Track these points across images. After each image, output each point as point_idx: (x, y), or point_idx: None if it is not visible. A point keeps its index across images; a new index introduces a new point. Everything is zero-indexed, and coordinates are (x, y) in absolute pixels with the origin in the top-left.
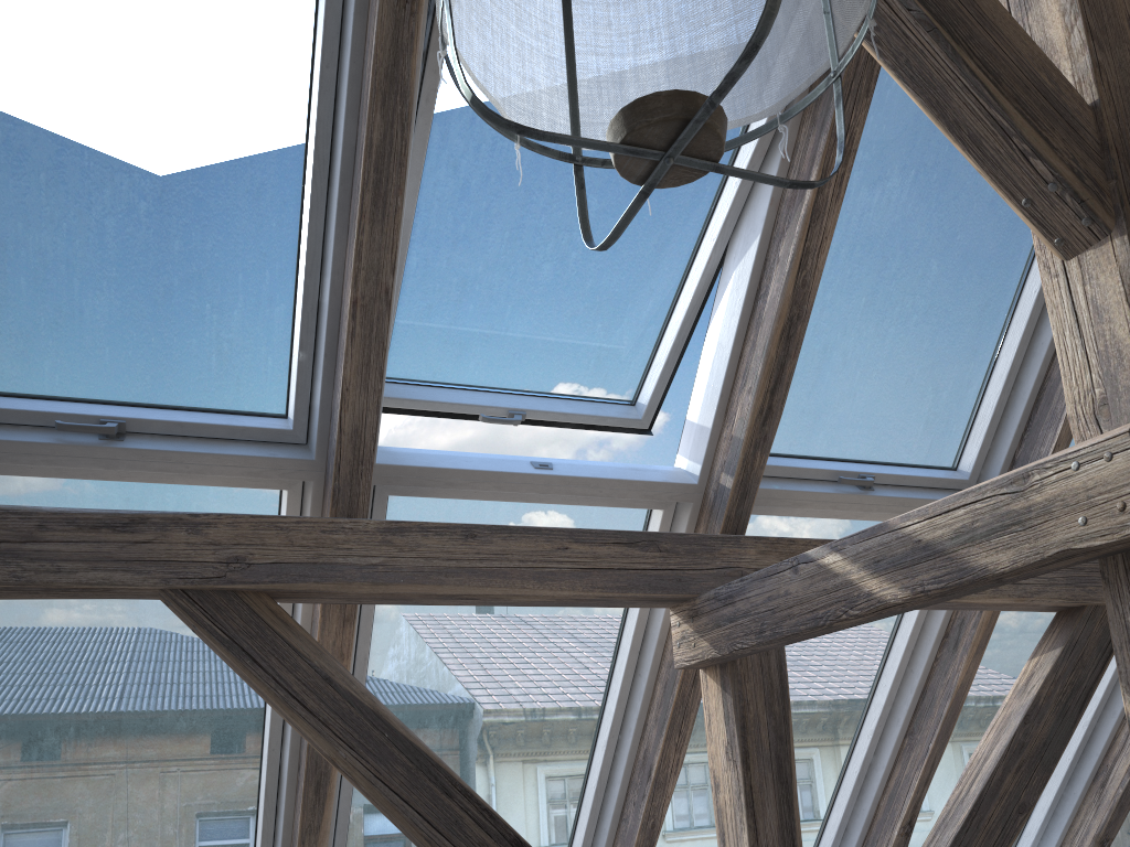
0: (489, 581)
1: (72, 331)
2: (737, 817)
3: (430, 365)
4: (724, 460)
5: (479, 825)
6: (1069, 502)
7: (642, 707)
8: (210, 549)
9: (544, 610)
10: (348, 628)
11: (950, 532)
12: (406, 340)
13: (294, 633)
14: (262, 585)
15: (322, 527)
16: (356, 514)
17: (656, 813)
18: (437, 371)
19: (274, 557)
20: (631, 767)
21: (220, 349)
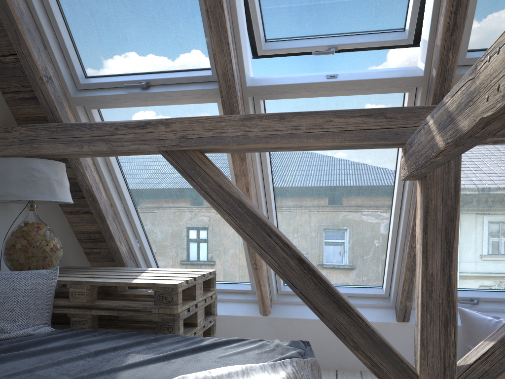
0: (290, 140)
1: (124, 45)
2: (420, 257)
3: (285, 29)
4: (434, 60)
5: (282, 250)
6: (485, 85)
7: (407, 198)
8: (173, 133)
9: (352, 150)
10: (243, 163)
11: (456, 106)
12: (269, 18)
13: (207, 167)
14: (192, 147)
15: (216, 120)
16: (234, 112)
17: (414, 250)
18: (289, 31)
19: (197, 135)
20: (406, 226)
21: (177, 42)
